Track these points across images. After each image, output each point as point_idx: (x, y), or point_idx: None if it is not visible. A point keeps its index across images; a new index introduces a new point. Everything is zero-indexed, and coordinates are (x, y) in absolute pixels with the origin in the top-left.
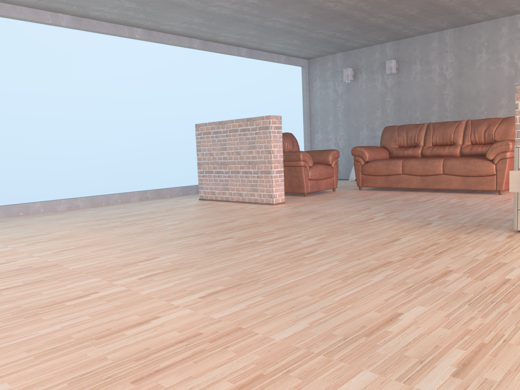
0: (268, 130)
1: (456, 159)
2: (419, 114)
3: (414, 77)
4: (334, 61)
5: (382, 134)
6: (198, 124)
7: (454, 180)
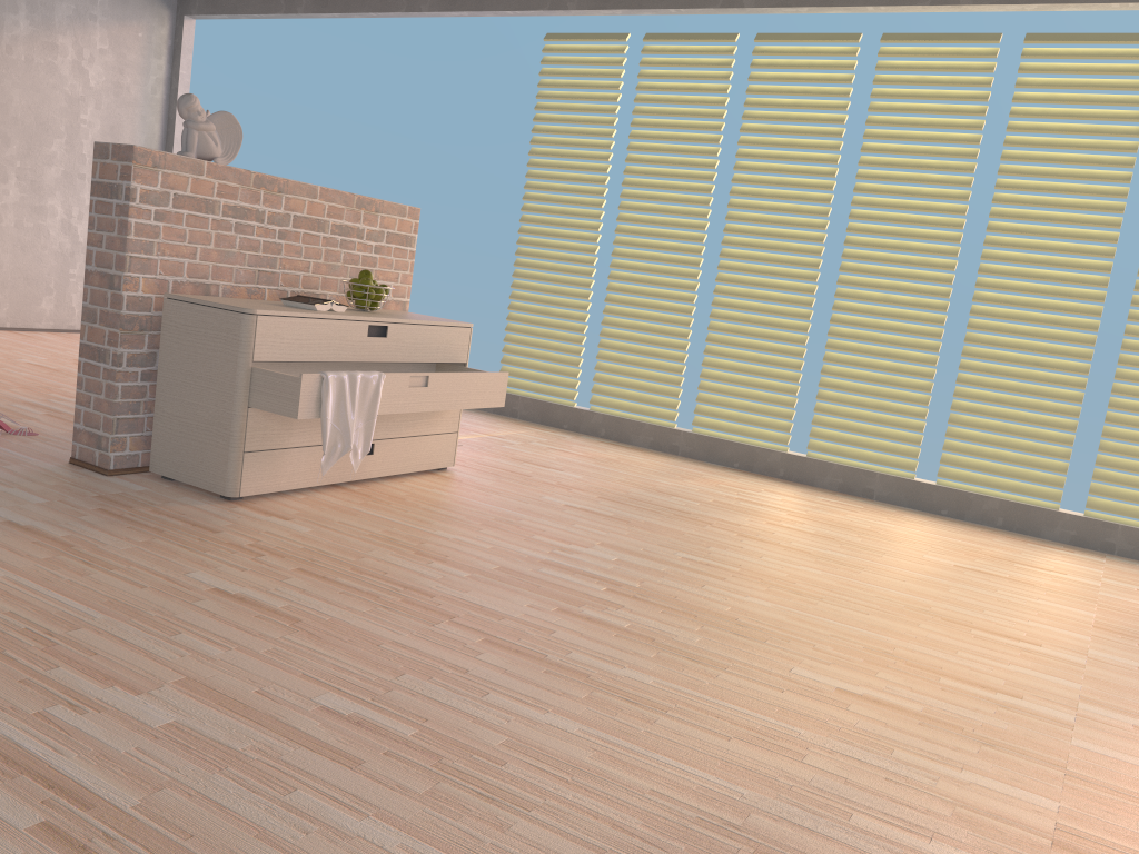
0: None
1: None
2: None
3: None
4: None
5: None
6: None
7: None
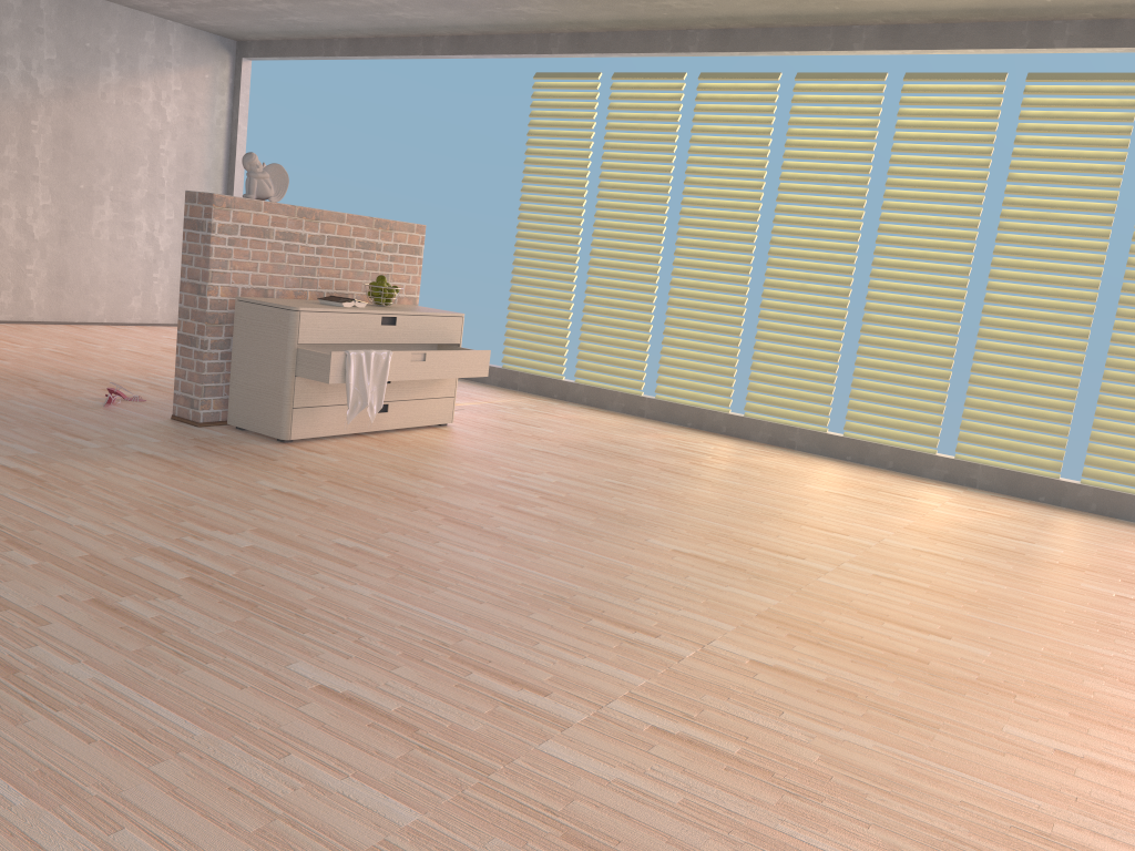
0: None
1: None
2: None
3: None
4: None
5: None
6: None
7: None
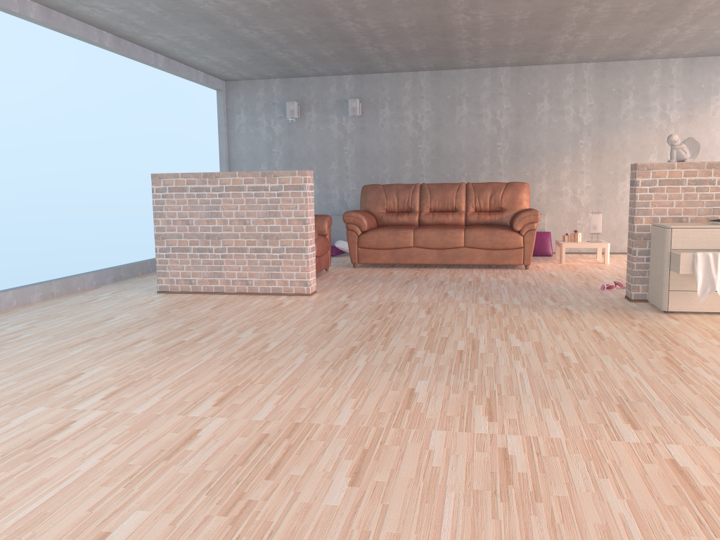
0: (303, 191)
1: (480, 229)
2: (389, 170)
3: (382, 123)
4: (269, 89)
5: (364, 195)
6: (158, 174)
7: (478, 253)
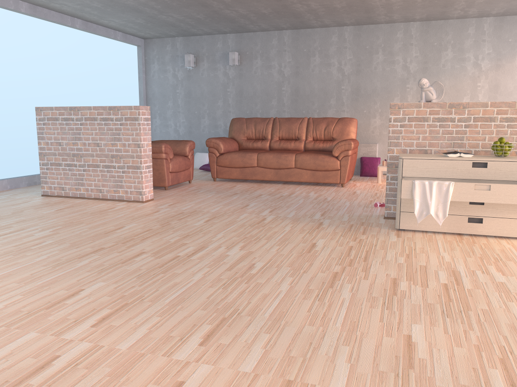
0: (138, 121)
1: (307, 154)
2: (260, 107)
3: (255, 71)
4: (174, 44)
5: (231, 126)
6: (40, 107)
7: (305, 173)
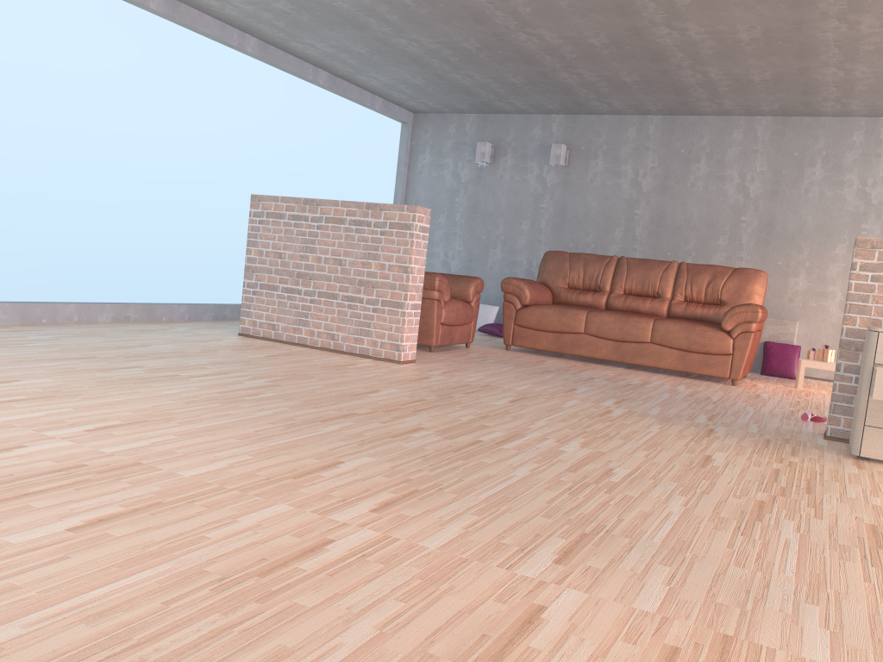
0: (410, 231)
1: (675, 322)
2: (592, 238)
3: (591, 178)
4: (462, 125)
5: (543, 263)
6: (258, 196)
7: (668, 354)
